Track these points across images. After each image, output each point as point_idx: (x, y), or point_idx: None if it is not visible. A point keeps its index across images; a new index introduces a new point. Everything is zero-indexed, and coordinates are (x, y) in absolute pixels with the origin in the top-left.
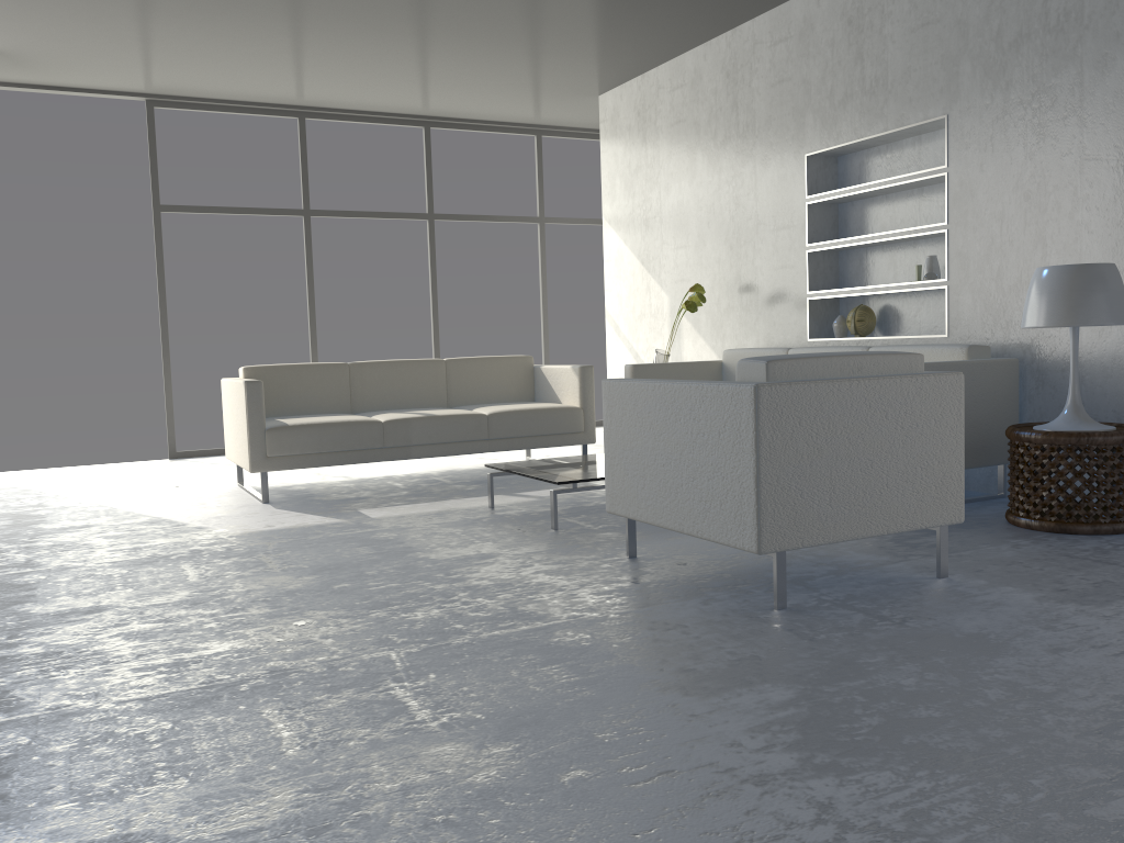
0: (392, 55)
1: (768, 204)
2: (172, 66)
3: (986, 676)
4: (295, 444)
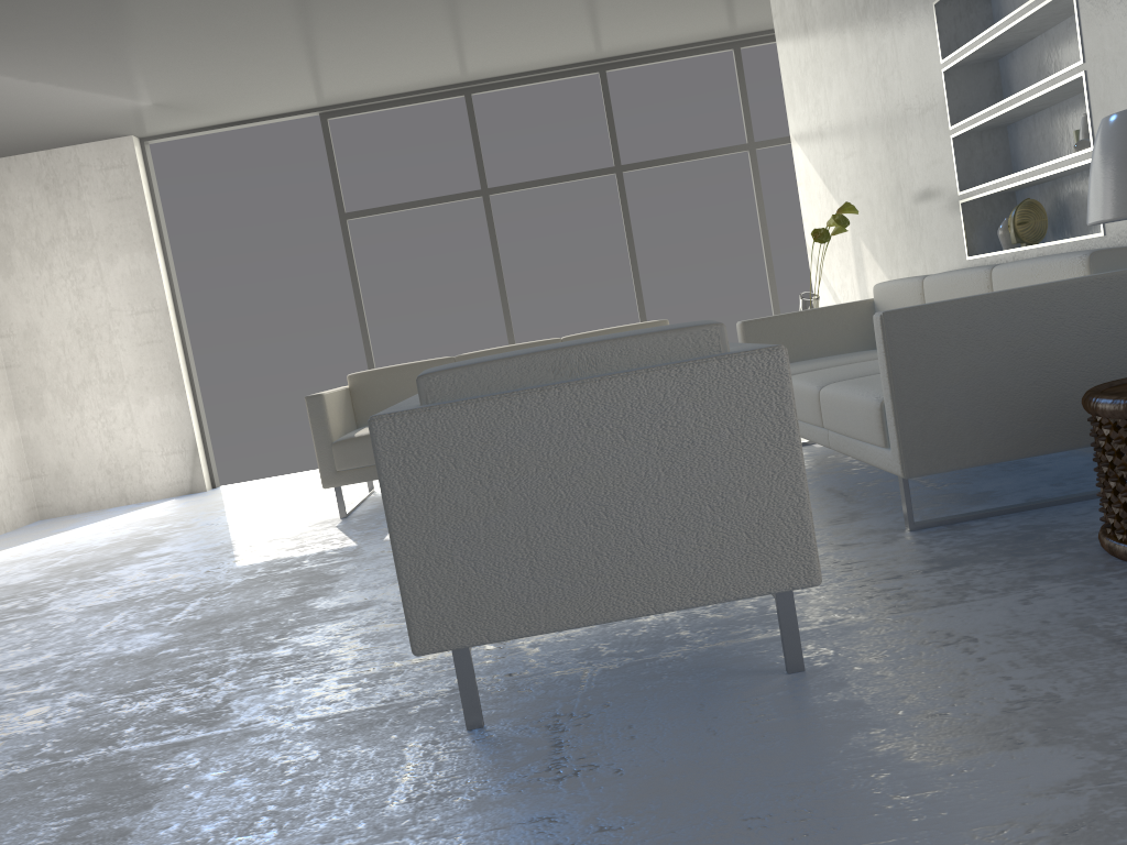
0: (488, 10)
1: (911, 81)
2: (306, 78)
3: None
4: (362, 455)
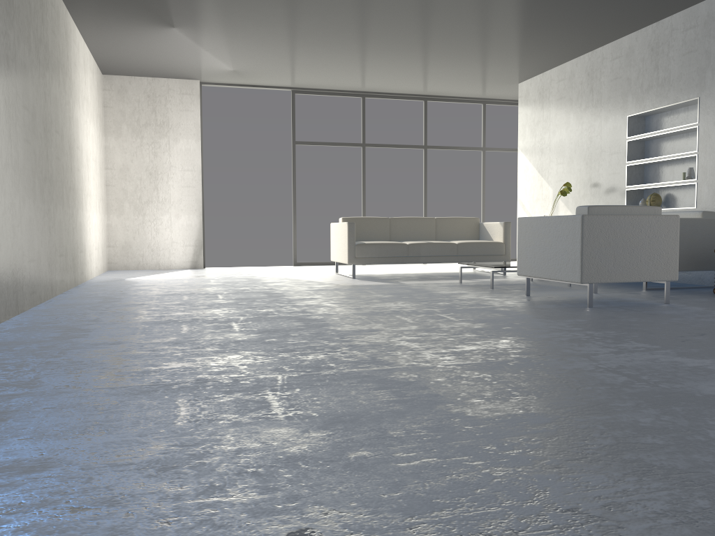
0: (414, 67)
1: (607, 141)
2: (309, 75)
3: (664, 320)
4: (368, 252)
